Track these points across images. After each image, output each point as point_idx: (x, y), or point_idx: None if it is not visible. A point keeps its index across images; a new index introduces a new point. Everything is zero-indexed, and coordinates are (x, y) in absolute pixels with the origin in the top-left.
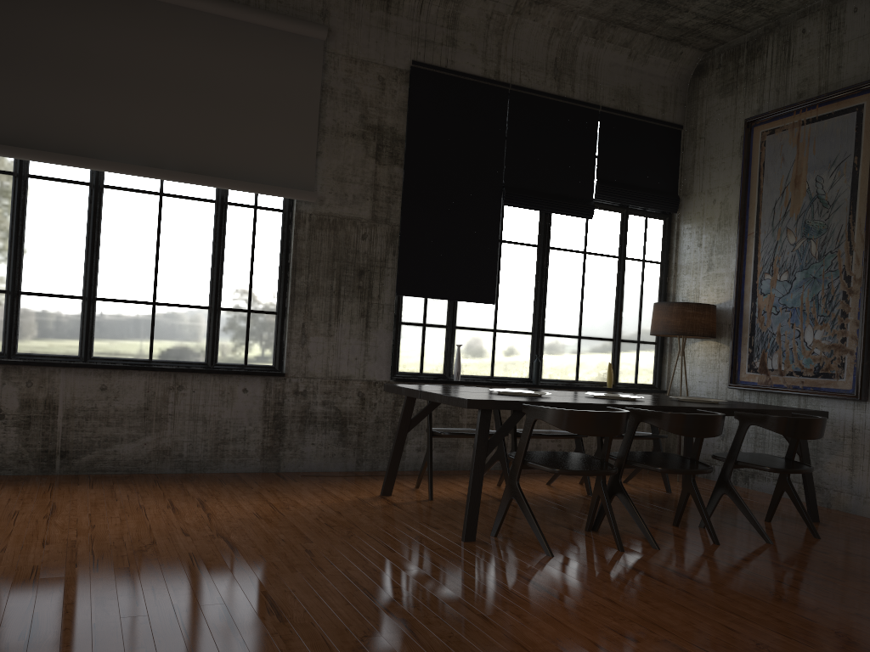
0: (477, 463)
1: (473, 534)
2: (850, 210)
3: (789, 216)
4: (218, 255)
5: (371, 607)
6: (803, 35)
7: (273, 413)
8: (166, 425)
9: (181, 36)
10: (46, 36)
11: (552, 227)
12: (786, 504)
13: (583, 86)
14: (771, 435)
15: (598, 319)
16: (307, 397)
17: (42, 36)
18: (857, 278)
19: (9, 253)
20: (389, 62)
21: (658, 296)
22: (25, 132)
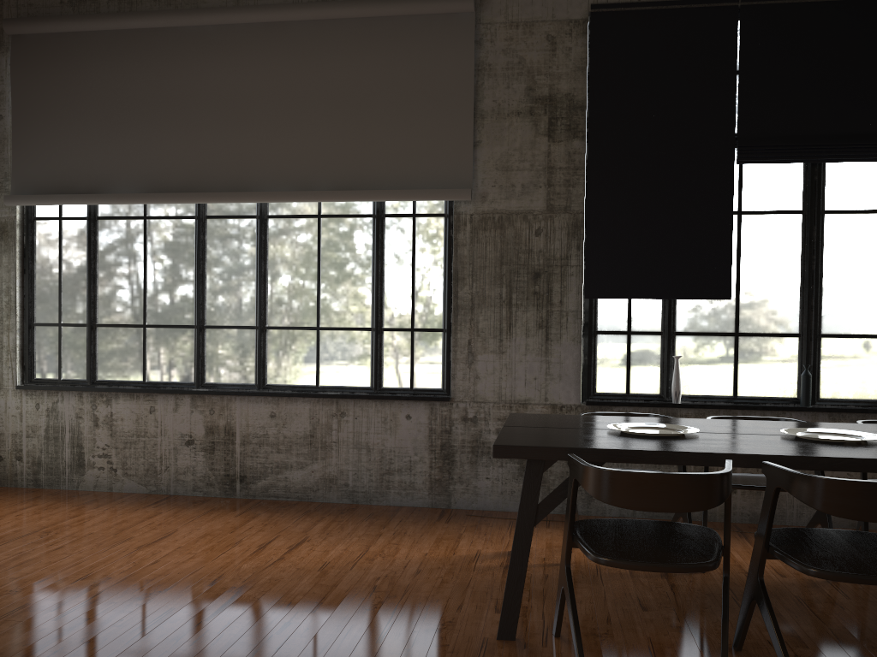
0: (520, 532)
1: (512, 630)
2: None
3: None
4: (376, 273)
5: None
6: None
7: (440, 441)
8: (331, 453)
9: (323, 50)
10: (208, 83)
11: (827, 183)
12: None
13: None
14: None
15: None
16: (478, 424)
17: (205, 84)
18: None
19: (194, 291)
20: (560, 15)
21: None
22: (196, 178)
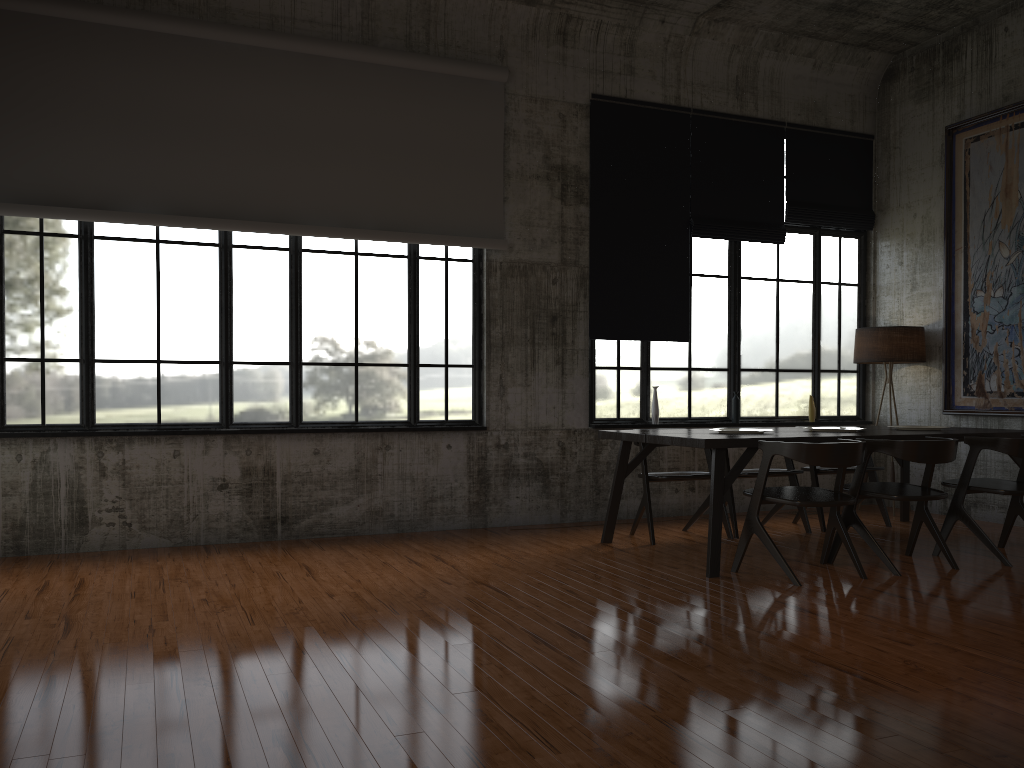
0: (716, 501)
1: (717, 570)
2: None
3: (1001, 229)
4: (414, 311)
5: (660, 630)
6: (1005, 33)
7: (477, 467)
8: (377, 486)
9: (367, 92)
10: (242, 105)
11: (742, 256)
12: (1015, 531)
13: (766, 103)
14: (992, 460)
15: (795, 350)
16: (509, 450)
17: (239, 106)
18: None
19: (220, 324)
20: (568, 98)
21: (857, 321)
22: (230, 204)
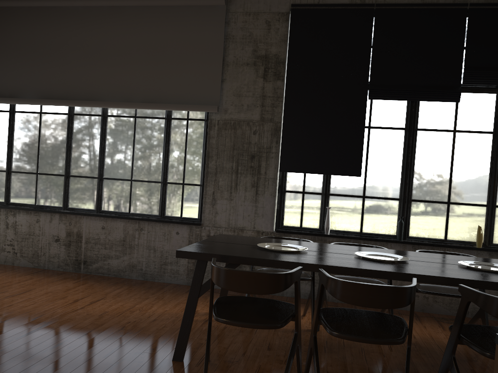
0: (190, 300)
1: (181, 356)
2: None
3: None
4: (165, 150)
5: None
6: None
7: None
8: (134, 251)
9: (141, 23)
10: (77, 39)
11: (420, 112)
12: None
13: None
14: None
15: (469, 187)
16: None
17: (76, 39)
18: None
19: (65, 155)
20: (273, 9)
21: None
22: (68, 91)
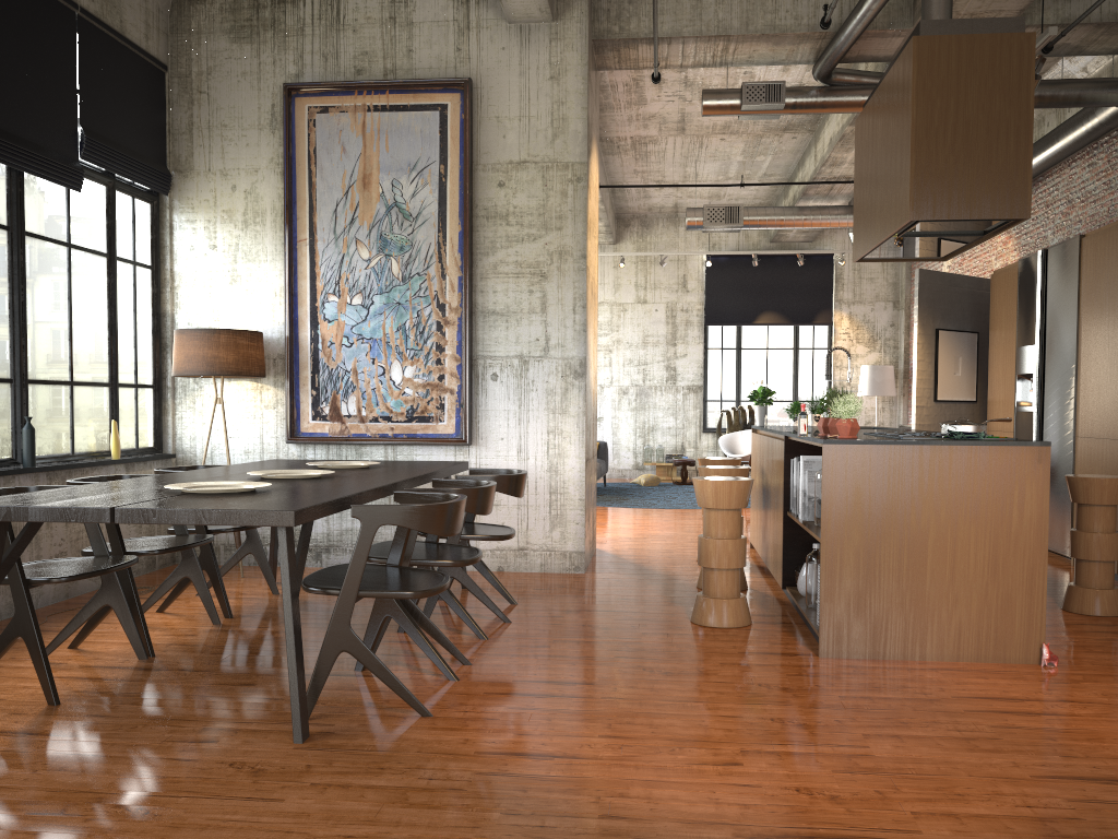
0: (295, 611)
1: (307, 726)
2: (439, 227)
3: (359, 225)
4: None
5: None
6: None
7: None
8: None
9: None
10: None
11: (26, 199)
12: None
13: None
14: None
15: (91, 353)
16: None
17: None
18: (453, 307)
19: None
20: None
21: (153, 317)
22: None
